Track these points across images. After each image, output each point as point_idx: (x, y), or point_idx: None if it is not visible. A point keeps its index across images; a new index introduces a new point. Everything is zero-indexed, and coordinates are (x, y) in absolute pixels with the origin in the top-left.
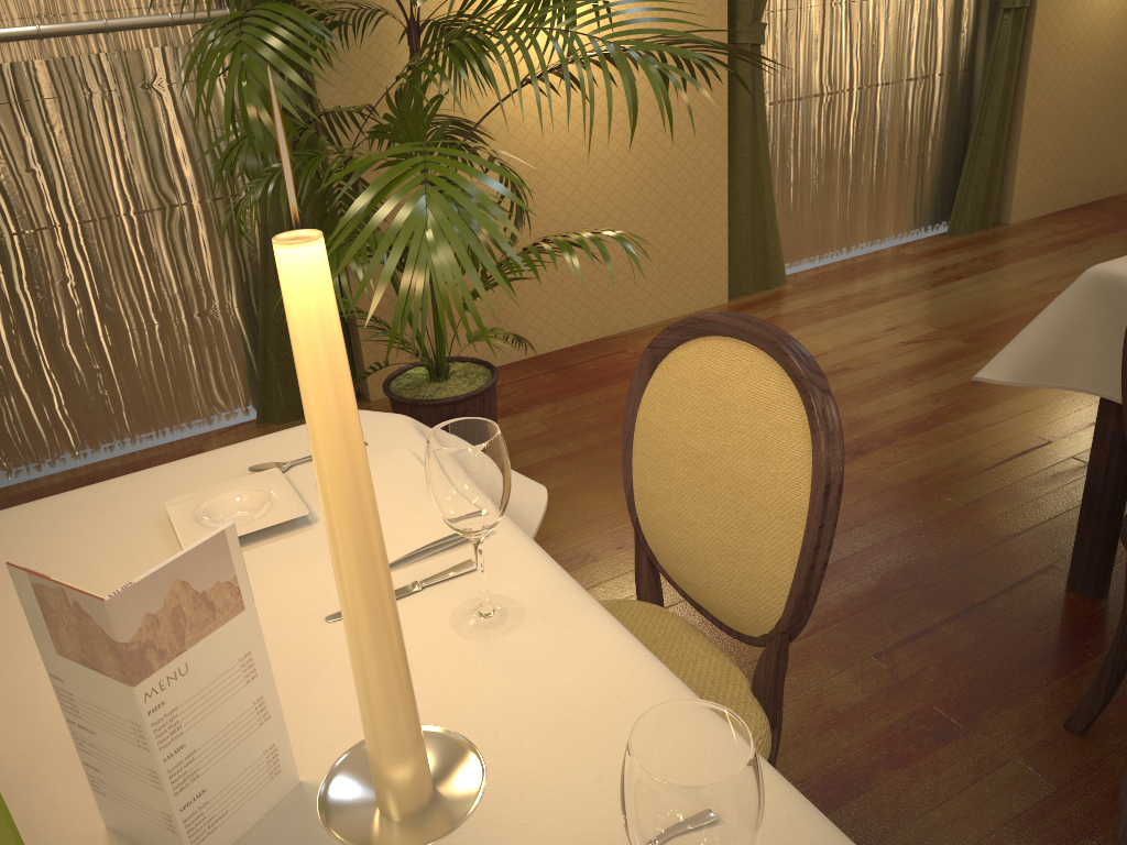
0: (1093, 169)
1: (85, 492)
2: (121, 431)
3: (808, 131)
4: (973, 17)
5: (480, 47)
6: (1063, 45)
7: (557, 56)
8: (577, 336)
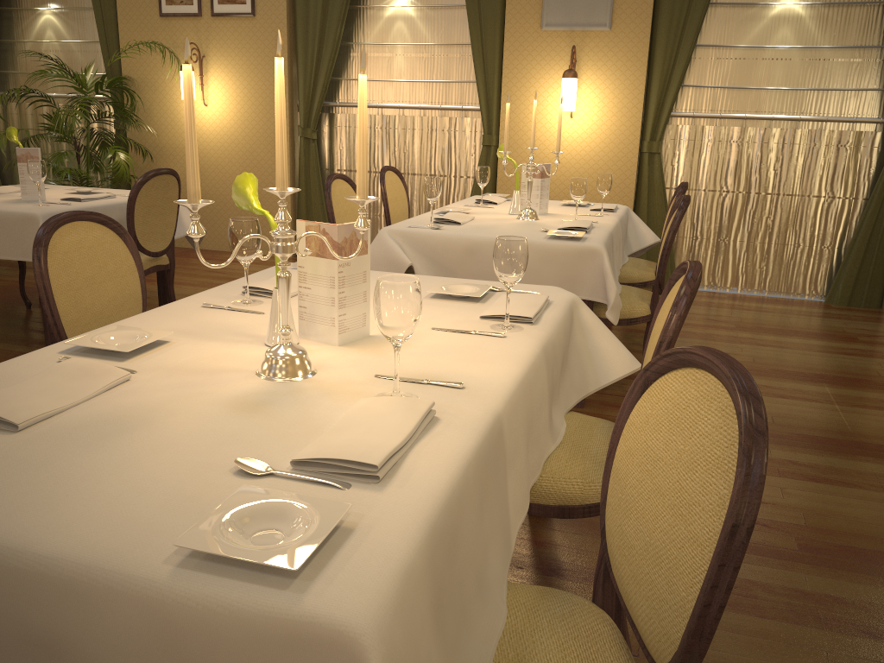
0: None
1: None
2: None
3: None
4: (478, 148)
5: (134, 115)
6: None
7: (210, 127)
8: (216, 246)
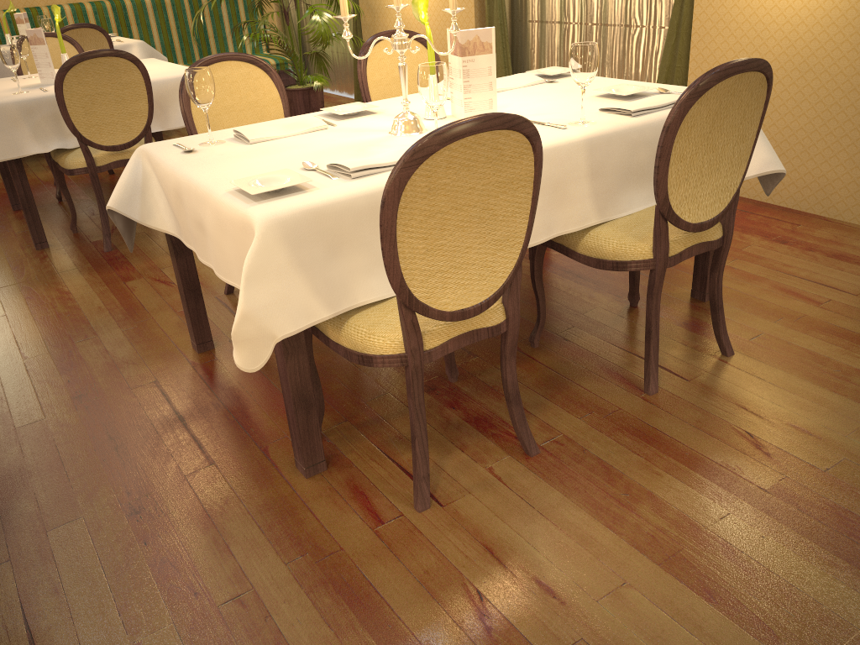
0: (789, 171)
1: (125, 38)
2: (343, 88)
3: (552, 46)
4: None
5: None
6: (733, 20)
7: None
8: None
